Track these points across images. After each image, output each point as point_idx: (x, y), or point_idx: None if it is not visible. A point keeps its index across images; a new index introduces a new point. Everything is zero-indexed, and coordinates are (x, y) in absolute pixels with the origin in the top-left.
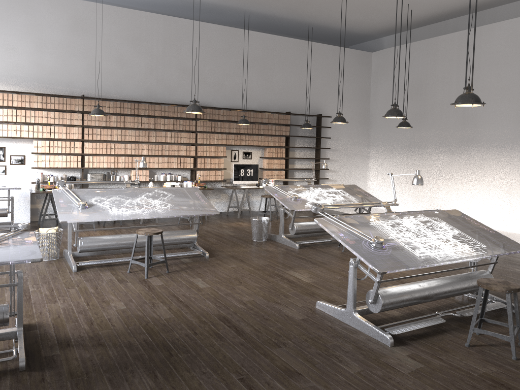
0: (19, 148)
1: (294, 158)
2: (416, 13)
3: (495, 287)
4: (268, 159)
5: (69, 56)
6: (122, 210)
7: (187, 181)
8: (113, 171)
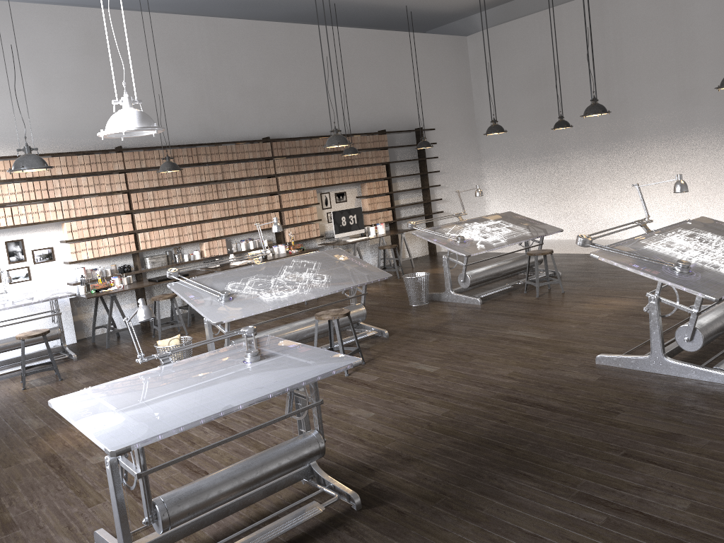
0: (42, 238)
1: (400, 191)
2: None
3: None
4: (369, 198)
5: (88, 93)
6: (277, 294)
7: (275, 245)
8: (177, 248)
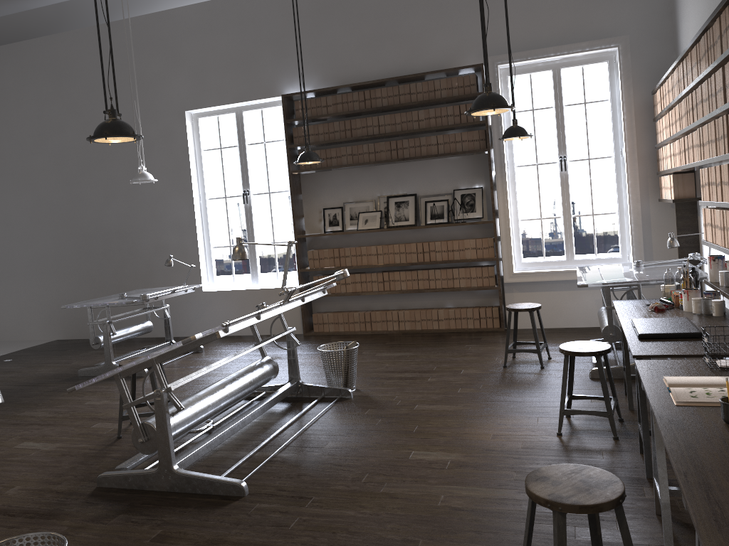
0: None
1: None
2: None
3: None
4: None
5: None
6: None
7: None
8: None
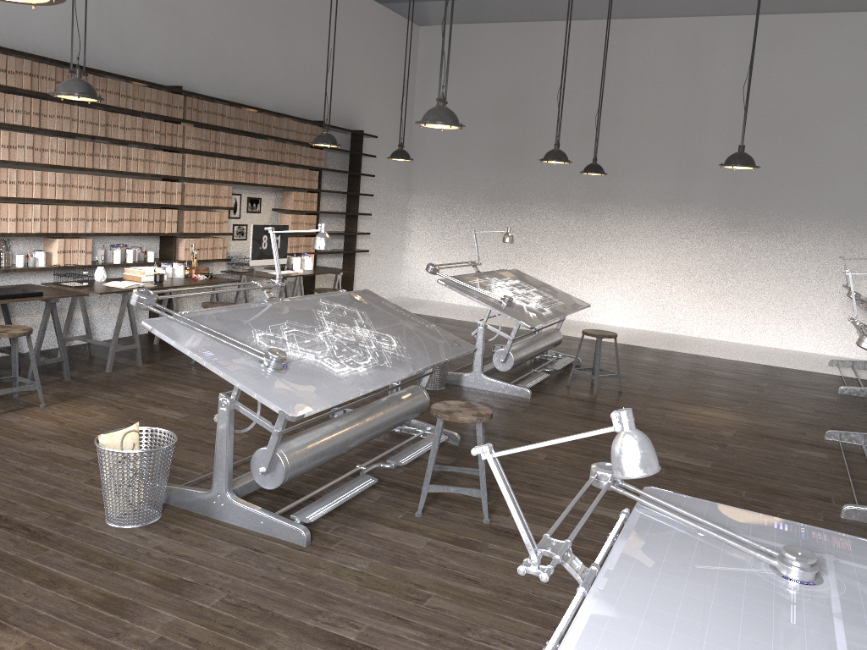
0: None
1: (329, 213)
2: None
3: None
4: (294, 215)
5: None
6: (351, 364)
7: (165, 262)
8: (5, 241)
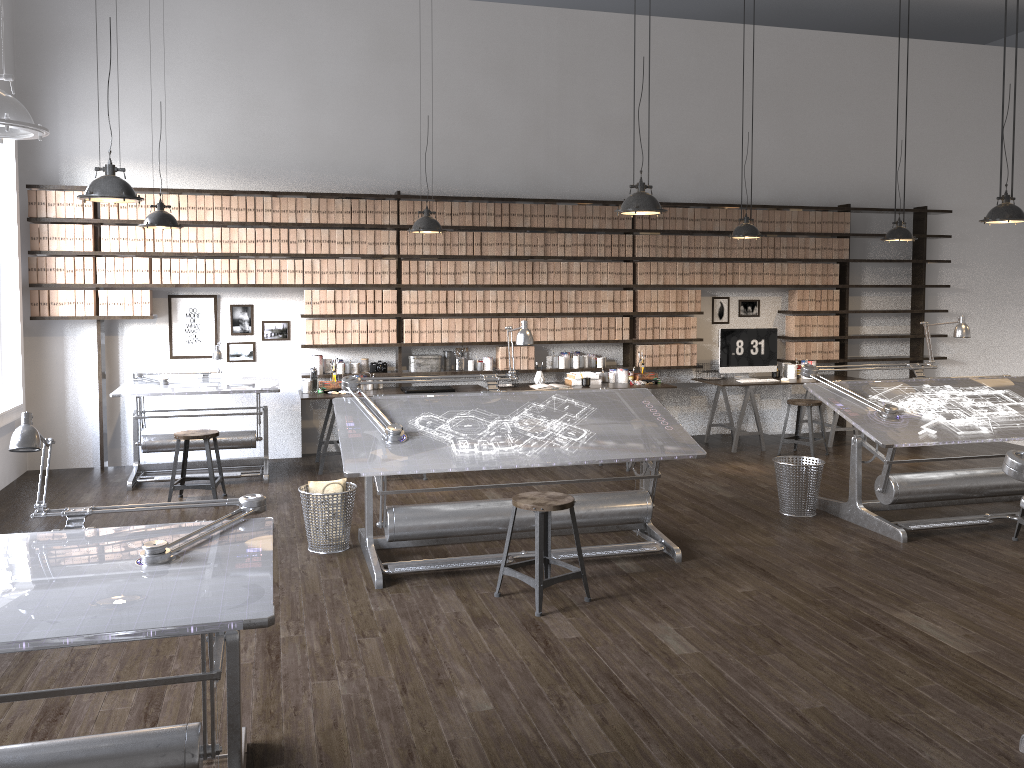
0: (277, 307)
1: (862, 312)
2: None
3: None
4: (799, 316)
5: (369, 113)
6: (480, 447)
7: (615, 368)
8: (461, 349)
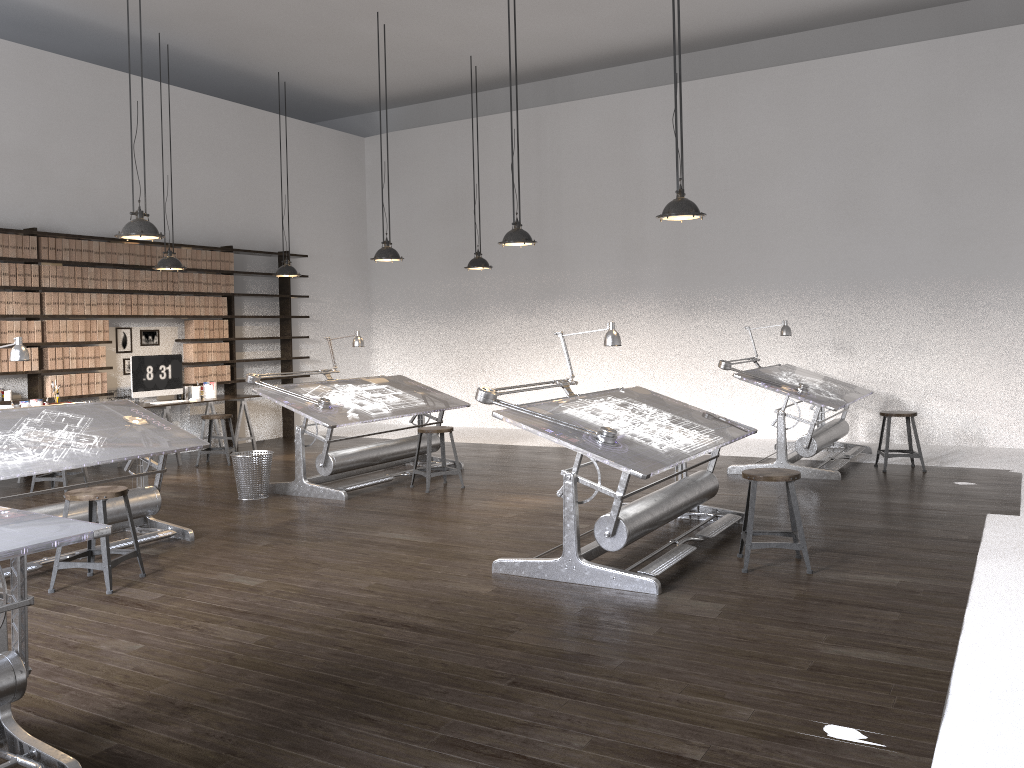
0: None
1: (247, 339)
2: (451, 73)
3: (775, 475)
4: (197, 343)
5: None
6: (3, 459)
7: (26, 400)
8: None
